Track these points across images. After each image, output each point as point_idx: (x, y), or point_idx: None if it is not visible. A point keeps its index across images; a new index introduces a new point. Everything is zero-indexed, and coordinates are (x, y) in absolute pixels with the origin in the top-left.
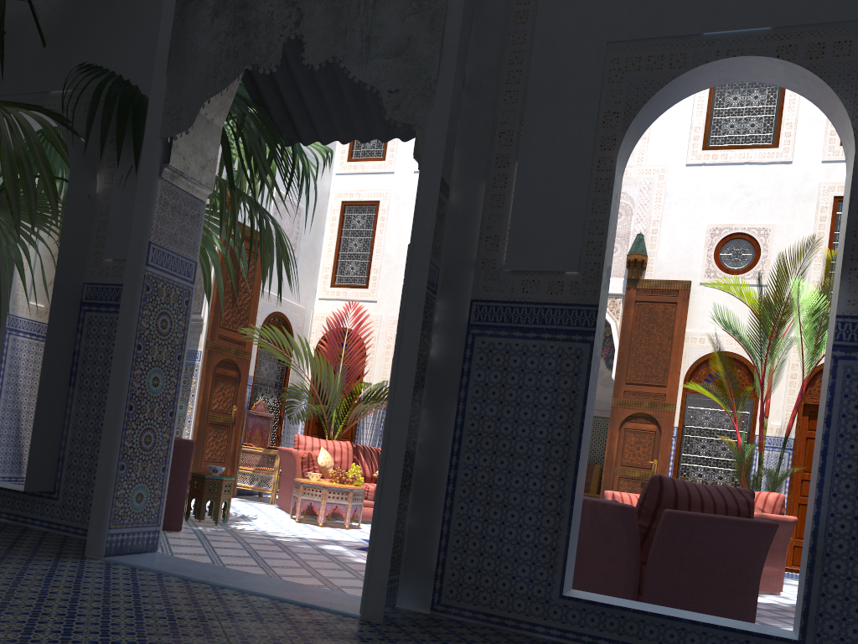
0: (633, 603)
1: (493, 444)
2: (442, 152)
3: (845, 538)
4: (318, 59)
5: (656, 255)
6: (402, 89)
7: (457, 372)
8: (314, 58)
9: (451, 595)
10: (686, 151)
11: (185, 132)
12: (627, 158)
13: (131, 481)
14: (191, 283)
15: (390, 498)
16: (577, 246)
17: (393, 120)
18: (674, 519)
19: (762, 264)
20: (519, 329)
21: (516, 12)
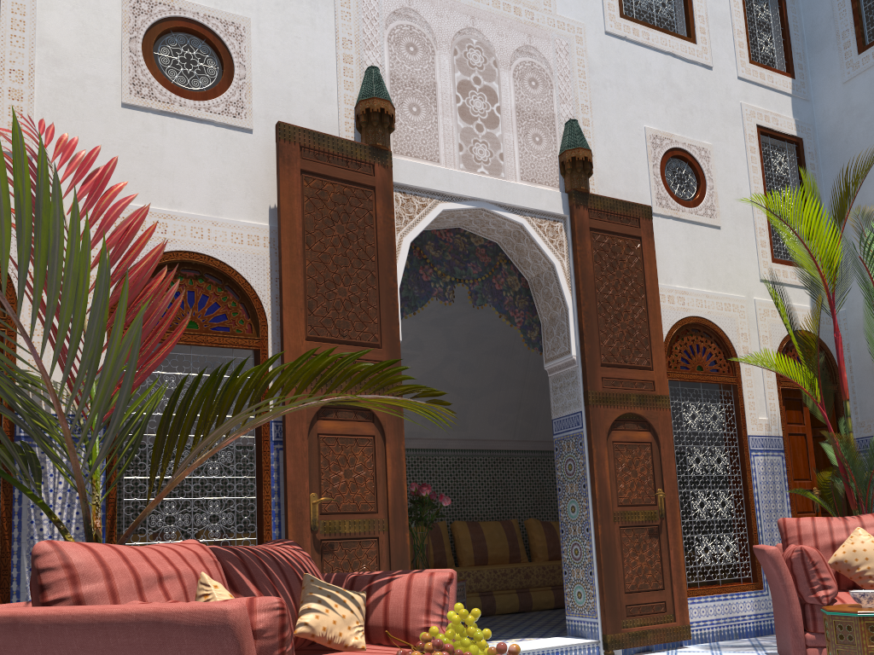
0: None
1: None
2: None
3: None
4: None
5: (594, 160)
6: None
7: None
8: None
9: None
10: (602, 12)
11: None
12: None
13: None
14: None
15: None
16: None
17: None
18: None
19: (711, 198)
20: None
21: None
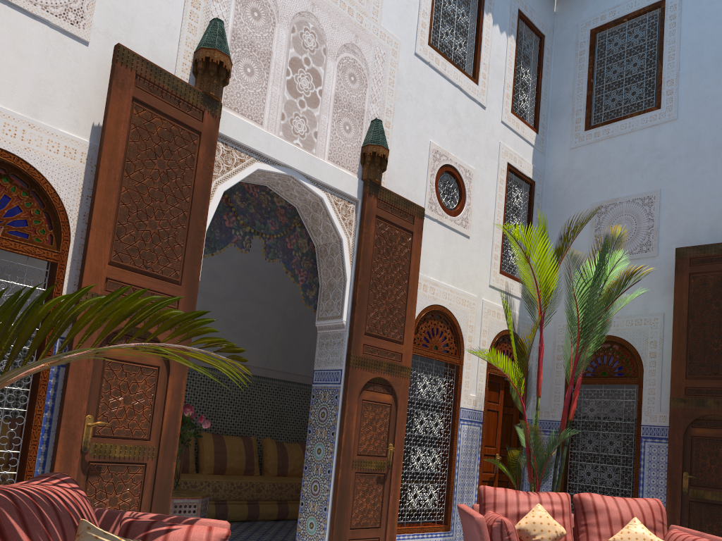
0: None
1: None
2: None
3: None
4: None
5: (388, 158)
6: None
7: None
8: None
9: None
10: (415, 35)
11: None
12: None
13: None
14: None
15: None
16: None
17: None
18: None
19: (467, 212)
20: None
21: None
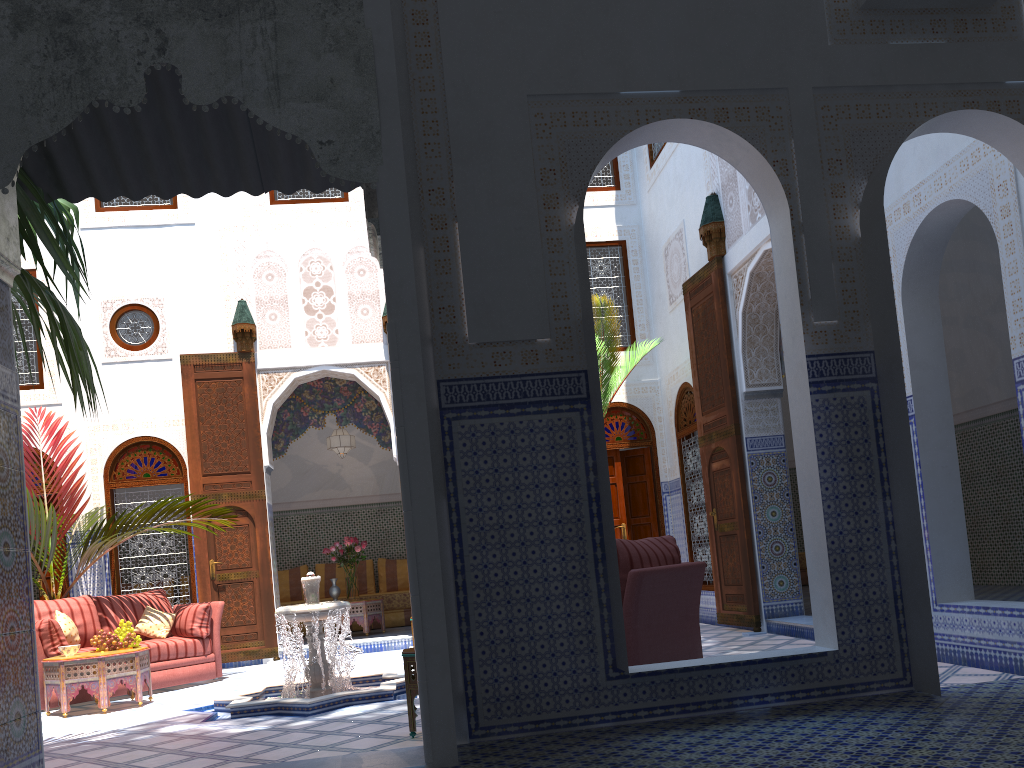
0: (684, 662)
1: (499, 537)
2: (407, 214)
3: (837, 552)
4: (206, 98)
5: None
6: (337, 140)
7: (438, 464)
8: (199, 96)
9: (489, 714)
10: None
11: (2, 191)
12: (576, 217)
13: (6, 698)
14: (16, 402)
15: (435, 619)
16: (544, 311)
17: (333, 177)
18: (642, 578)
19: None
20: (501, 407)
21: (417, 54)
